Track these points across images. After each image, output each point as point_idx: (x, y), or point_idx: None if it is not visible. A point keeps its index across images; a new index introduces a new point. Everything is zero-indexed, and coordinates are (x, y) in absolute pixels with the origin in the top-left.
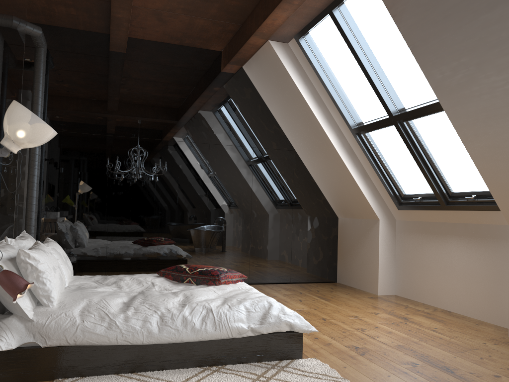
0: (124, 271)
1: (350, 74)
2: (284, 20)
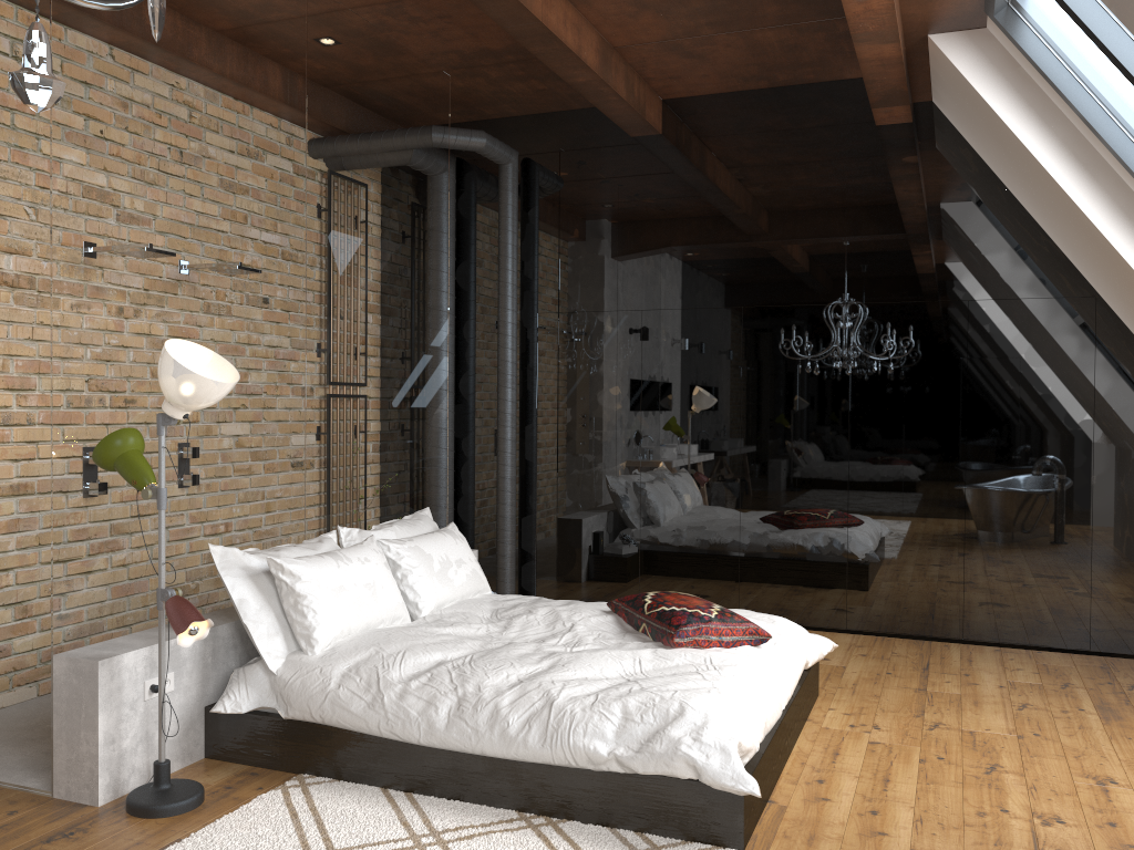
0: (673, 584)
1: (1123, 83)
2: None
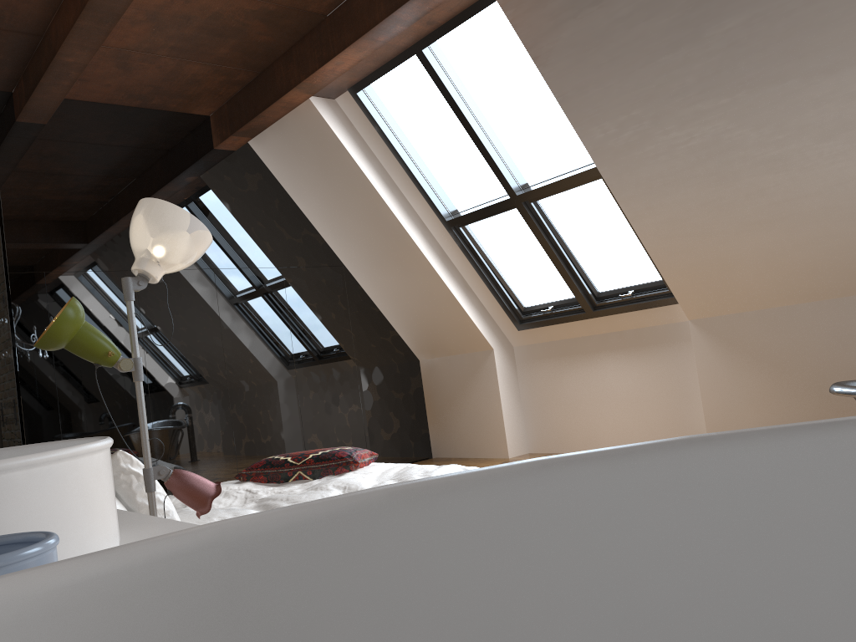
0: None
1: (444, 141)
2: (352, 64)
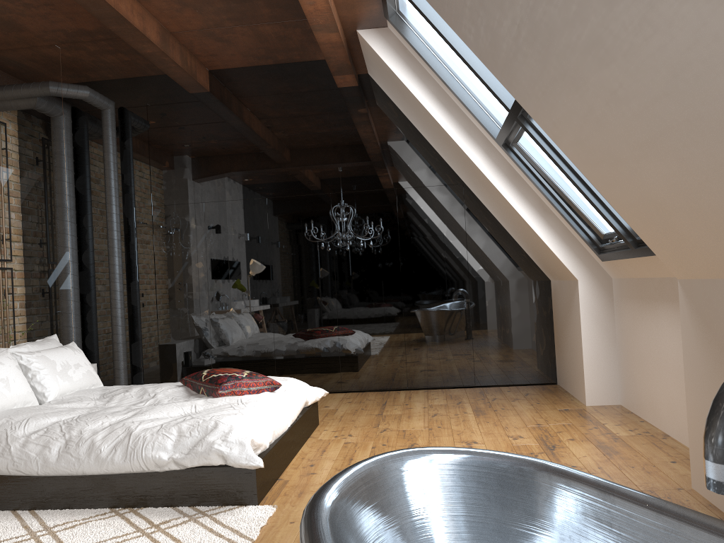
0: None
1: (454, 55)
2: (325, 0)
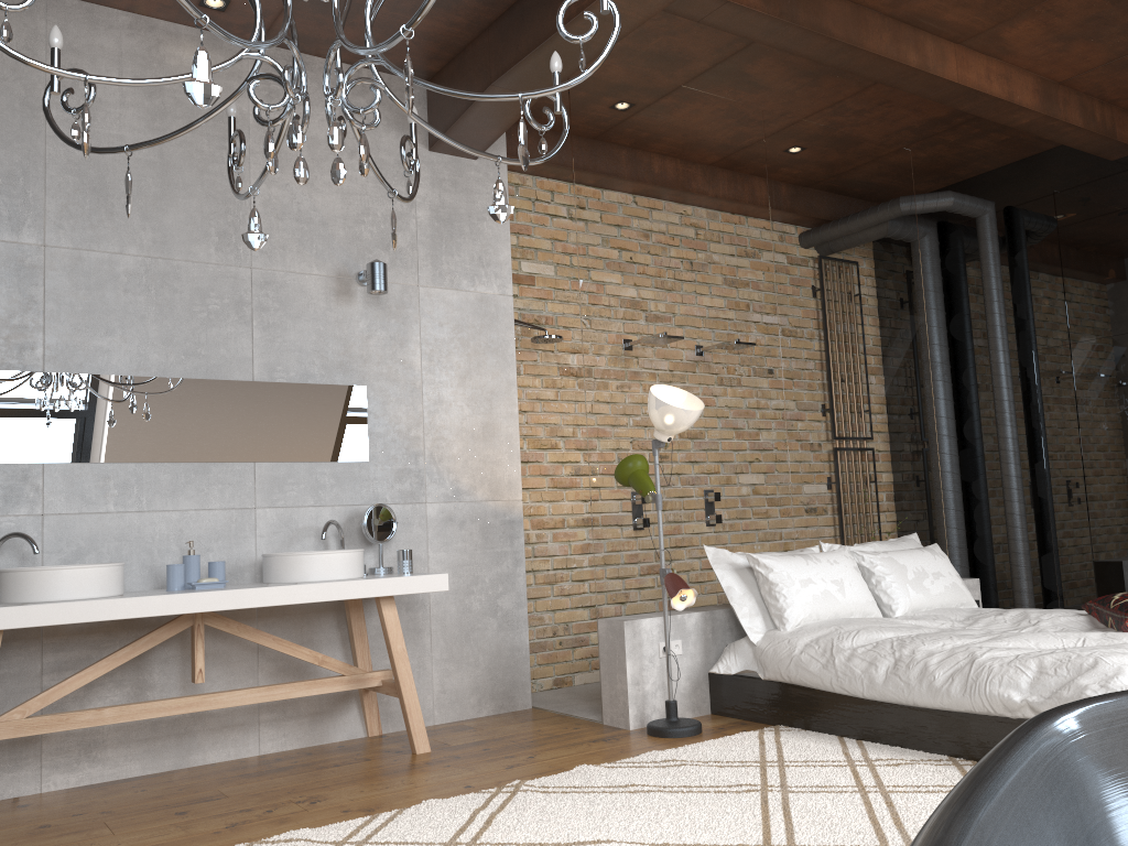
0: None
1: None
2: None
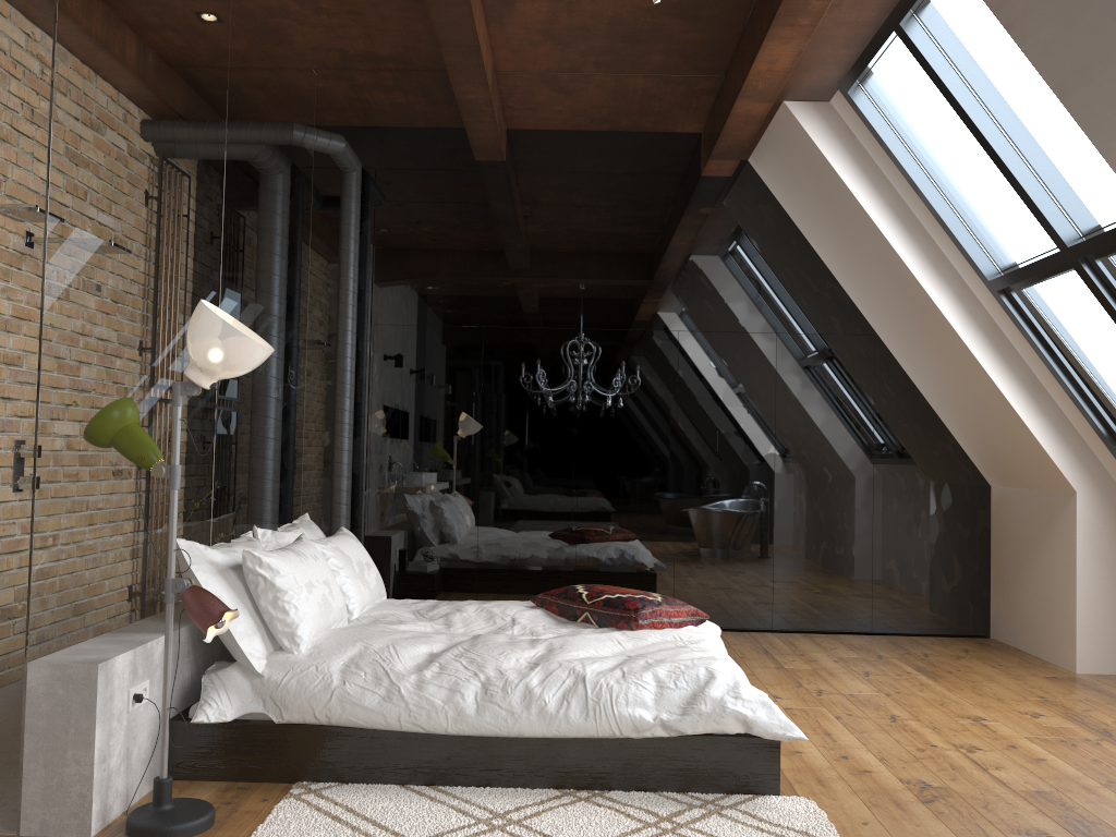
0: (510, 593)
1: (965, 157)
2: (792, 59)
